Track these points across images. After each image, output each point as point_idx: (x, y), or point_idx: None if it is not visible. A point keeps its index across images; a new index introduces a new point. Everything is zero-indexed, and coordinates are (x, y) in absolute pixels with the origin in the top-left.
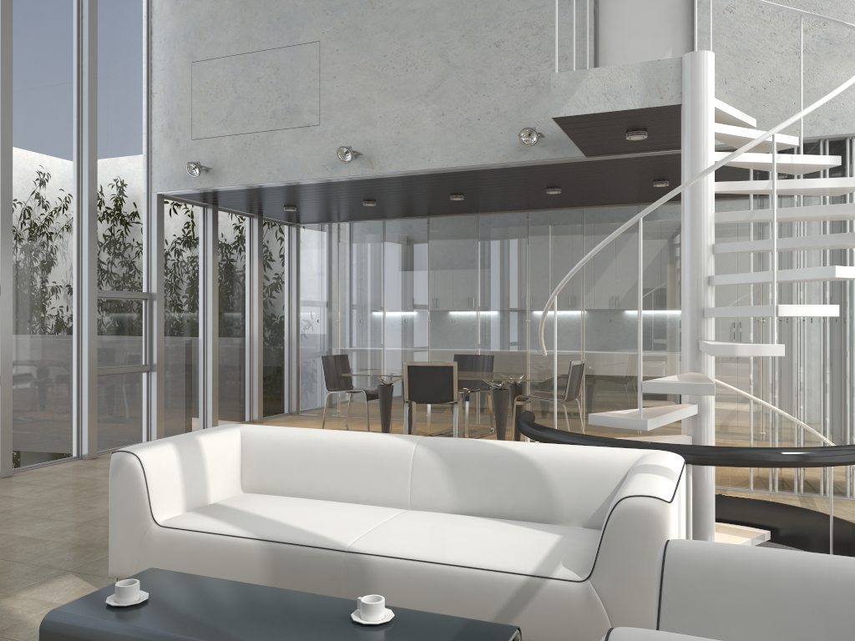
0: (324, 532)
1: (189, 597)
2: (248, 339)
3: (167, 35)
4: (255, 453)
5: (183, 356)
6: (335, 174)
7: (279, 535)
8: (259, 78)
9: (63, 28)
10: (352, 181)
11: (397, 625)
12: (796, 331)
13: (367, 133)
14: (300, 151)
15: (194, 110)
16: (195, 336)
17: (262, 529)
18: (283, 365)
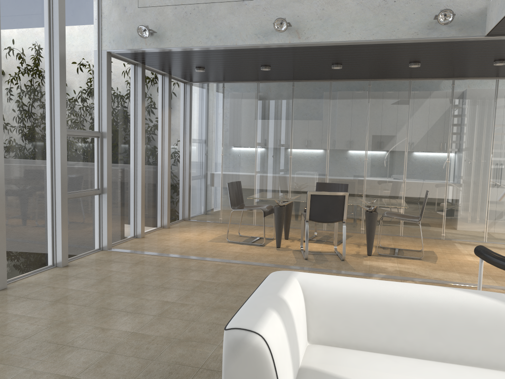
0: None
1: None
2: (160, 167)
3: None
4: (324, 306)
5: (121, 181)
6: (265, 41)
7: None
8: None
9: None
10: (275, 48)
11: None
12: None
13: (296, 8)
14: (235, 21)
15: None
16: (129, 166)
17: None
18: (180, 185)
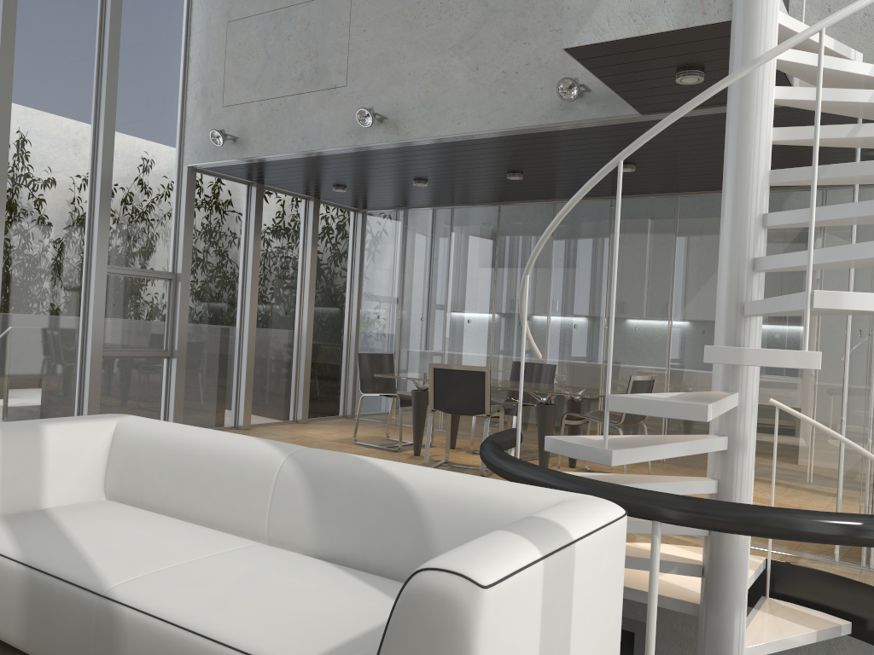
0: (103, 564)
1: None
2: (296, 331)
3: None
4: (121, 451)
5: (213, 344)
6: (359, 141)
7: (47, 561)
8: (289, 36)
9: None
10: (382, 151)
11: None
12: None
13: (395, 93)
14: (325, 116)
15: (226, 74)
16: (230, 324)
17: (39, 550)
18: (339, 363)
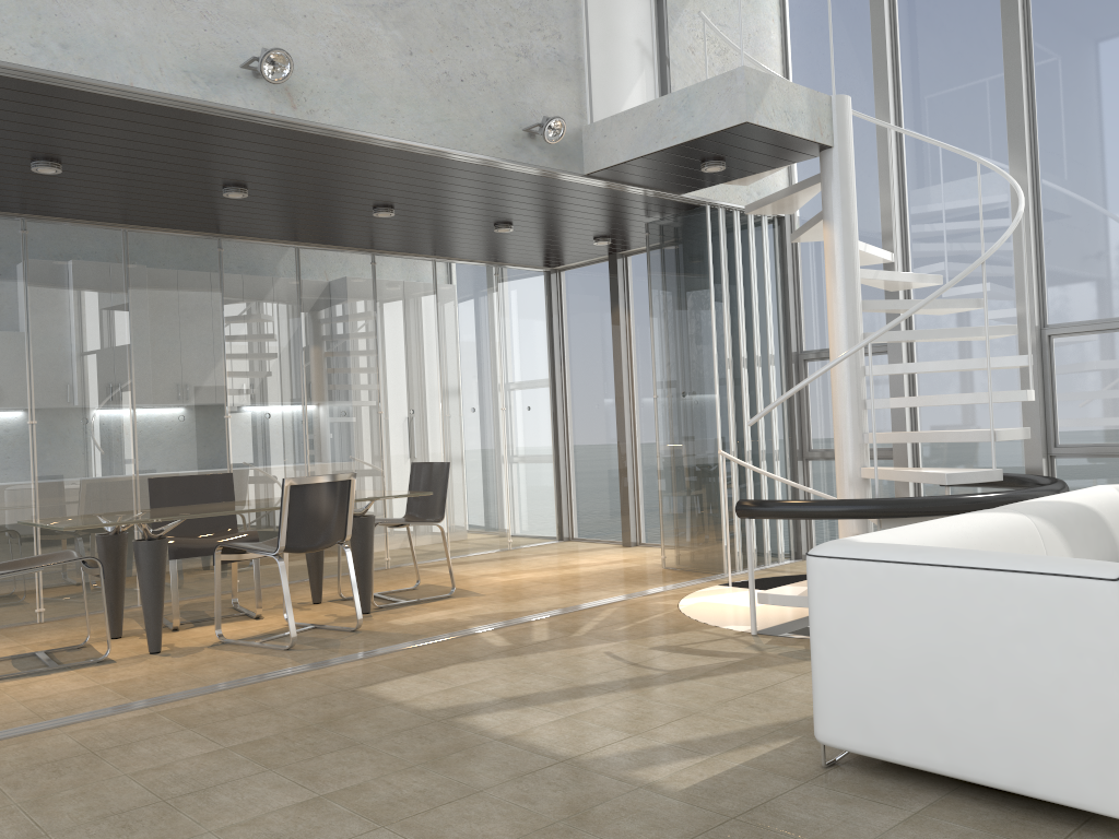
0: None
1: None
2: None
3: None
4: None
5: None
6: (214, 96)
7: None
8: None
9: None
10: (207, 119)
11: None
12: (745, 402)
13: (281, 37)
14: (124, 21)
15: None
16: None
17: None
18: None
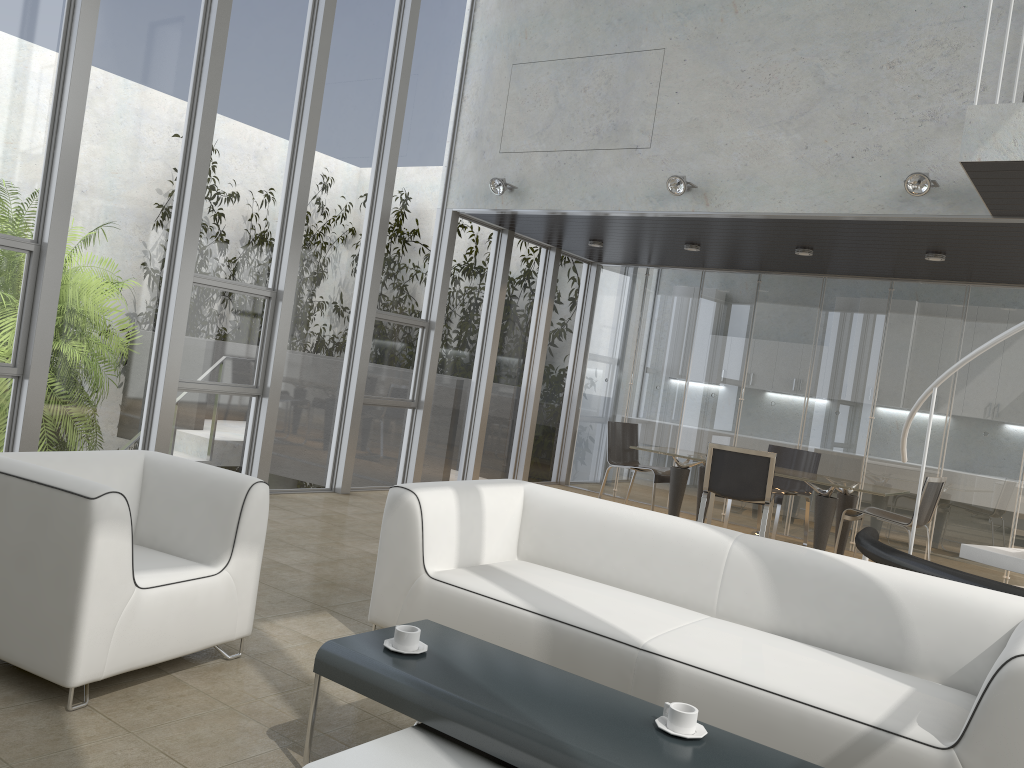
0: (614, 622)
1: (469, 659)
2: (524, 389)
3: (489, 32)
4: (538, 517)
5: (452, 397)
6: (660, 207)
7: (562, 614)
8: (586, 88)
9: (383, 18)
10: (679, 218)
11: (710, 745)
12: None
13: (707, 162)
14: (621, 177)
15: (506, 119)
16: (468, 377)
17: (543, 604)
18: (558, 425)
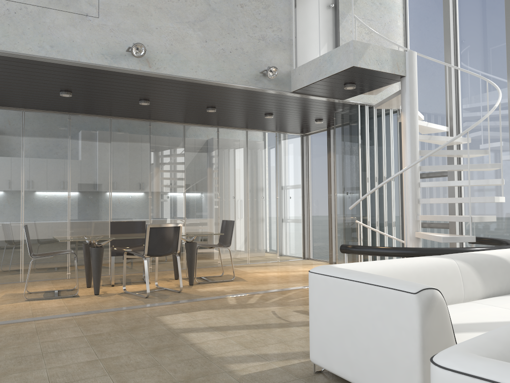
0: None
1: None
2: None
3: None
4: None
5: None
6: (114, 63)
7: None
8: None
9: None
10: (115, 73)
11: None
12: (376, 198)
13: (145, 37)
14: (77, 35)
15: None
16: None
17: None
18: None
